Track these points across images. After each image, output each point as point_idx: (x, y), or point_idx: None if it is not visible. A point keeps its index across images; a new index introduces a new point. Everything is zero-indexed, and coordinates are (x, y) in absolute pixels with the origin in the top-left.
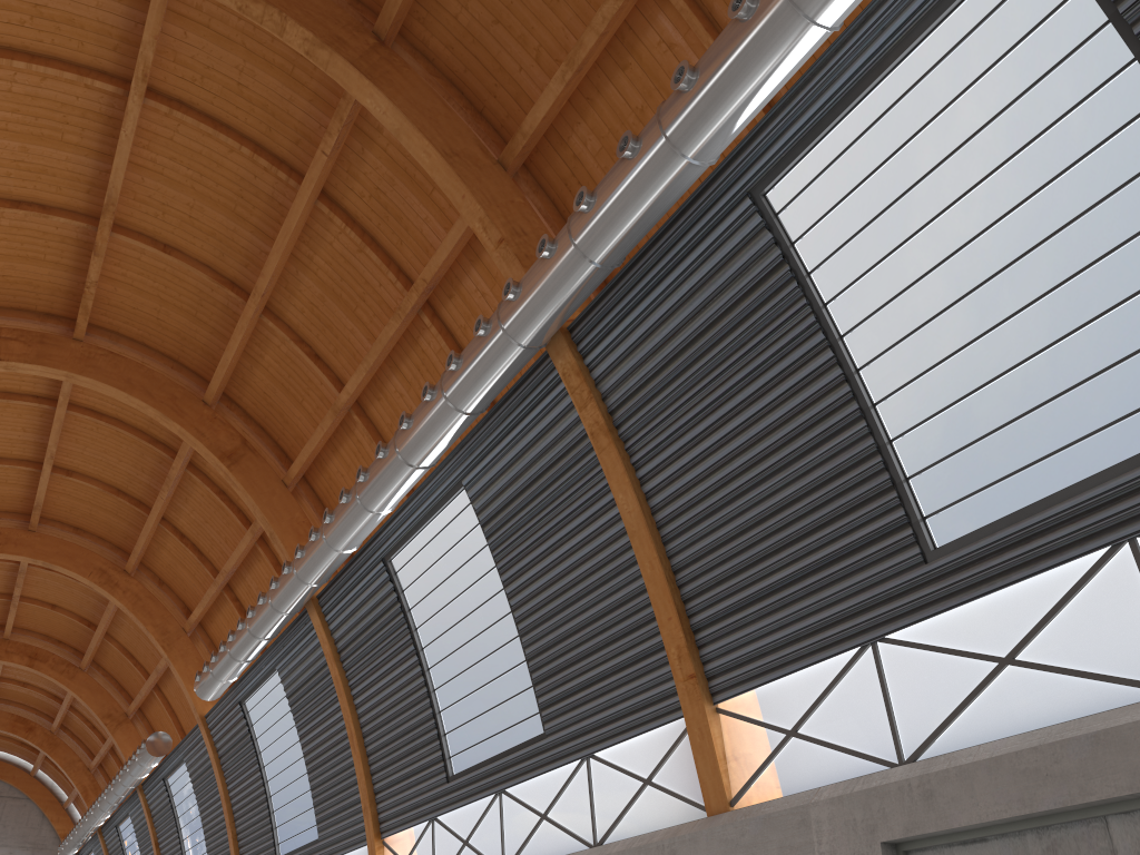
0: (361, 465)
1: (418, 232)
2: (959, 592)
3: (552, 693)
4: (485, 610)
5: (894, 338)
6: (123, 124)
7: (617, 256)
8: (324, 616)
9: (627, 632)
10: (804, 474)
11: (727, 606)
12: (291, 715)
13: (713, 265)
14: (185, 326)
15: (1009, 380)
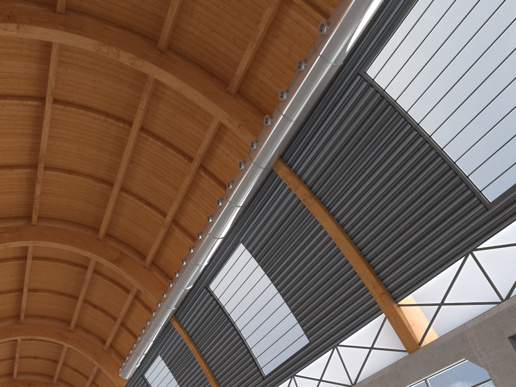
0: (190, 245)
1: (190, 134)
2: (508, 218)
3: (309, 322)
4: (264, 295)
5: (444, 118)
6: (44, 118)
7: (303, 116)
8: (179, 322)
9: (342, 284)
10: (415, 188)
11: (391, 257)
12: (170, 373)
13: (347, 109)
14: (82, 206)
15: (506, 120)
